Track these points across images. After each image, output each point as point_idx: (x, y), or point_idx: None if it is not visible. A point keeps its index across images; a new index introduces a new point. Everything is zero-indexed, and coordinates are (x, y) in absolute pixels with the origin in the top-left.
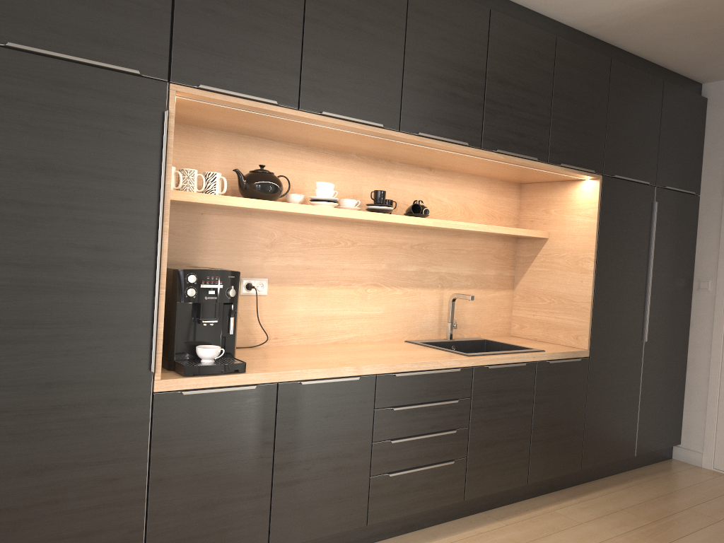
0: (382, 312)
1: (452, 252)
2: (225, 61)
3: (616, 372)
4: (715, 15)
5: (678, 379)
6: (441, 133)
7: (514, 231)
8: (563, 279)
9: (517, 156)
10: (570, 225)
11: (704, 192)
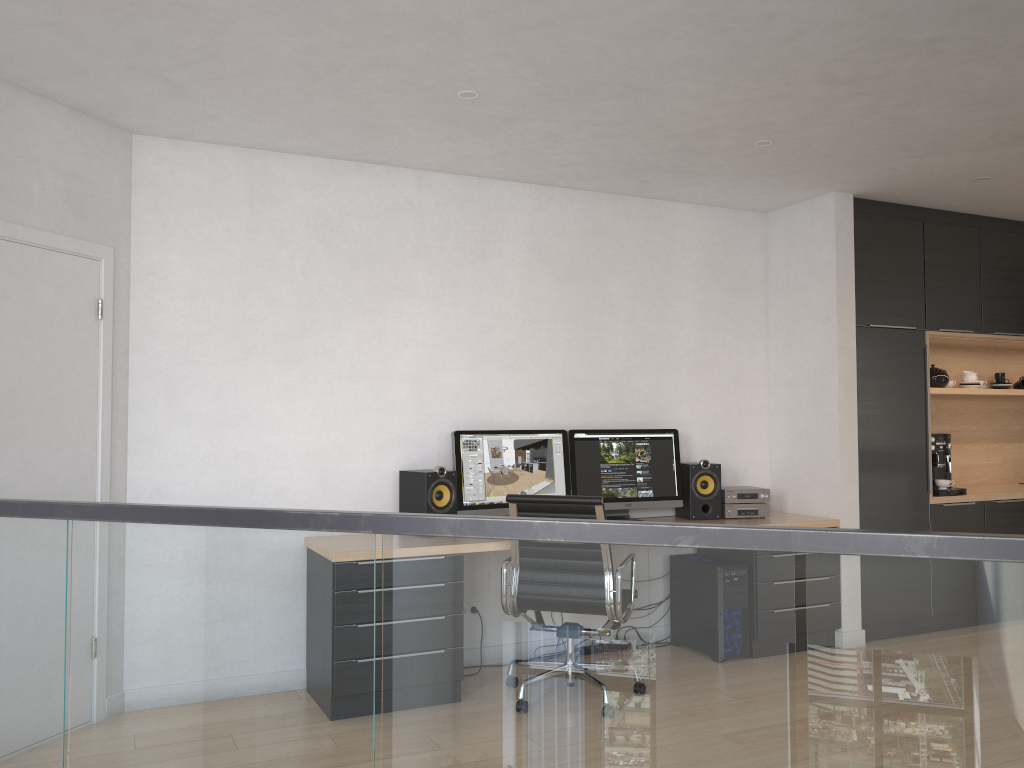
0: (1000, 462)
1: None
2: (947, 313)
3: None
4: None
5: None
6: None
7: None
8: None
9: None
10: None
11: None
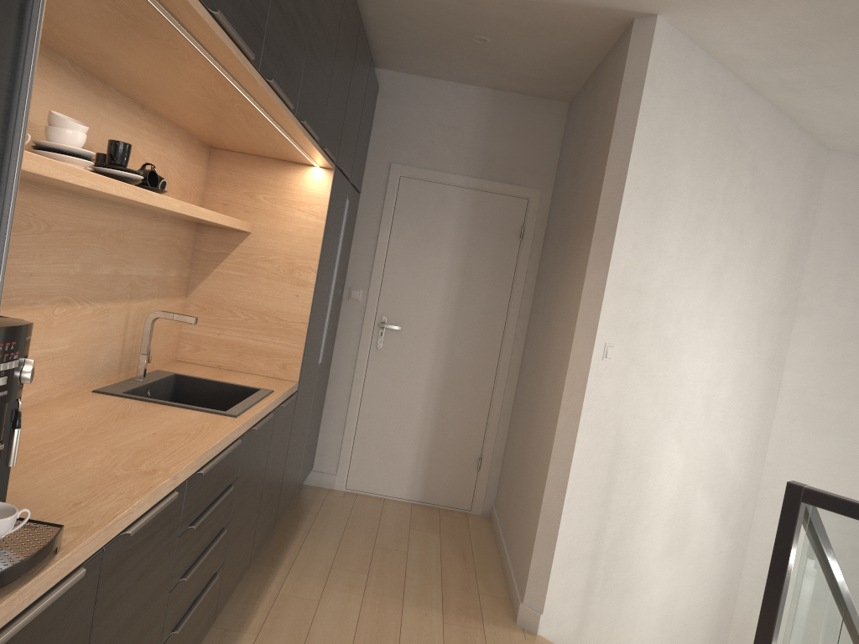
0: (67, 347)
1: (146, 243)
2: None
3: (305, 403)
4: (483, 19)
5: (323, 398)
6: (281, 84)
7: (233, 223)
8: (269, 290)
9: (308, 132)
10: (287, 221)
11: (365, 192)
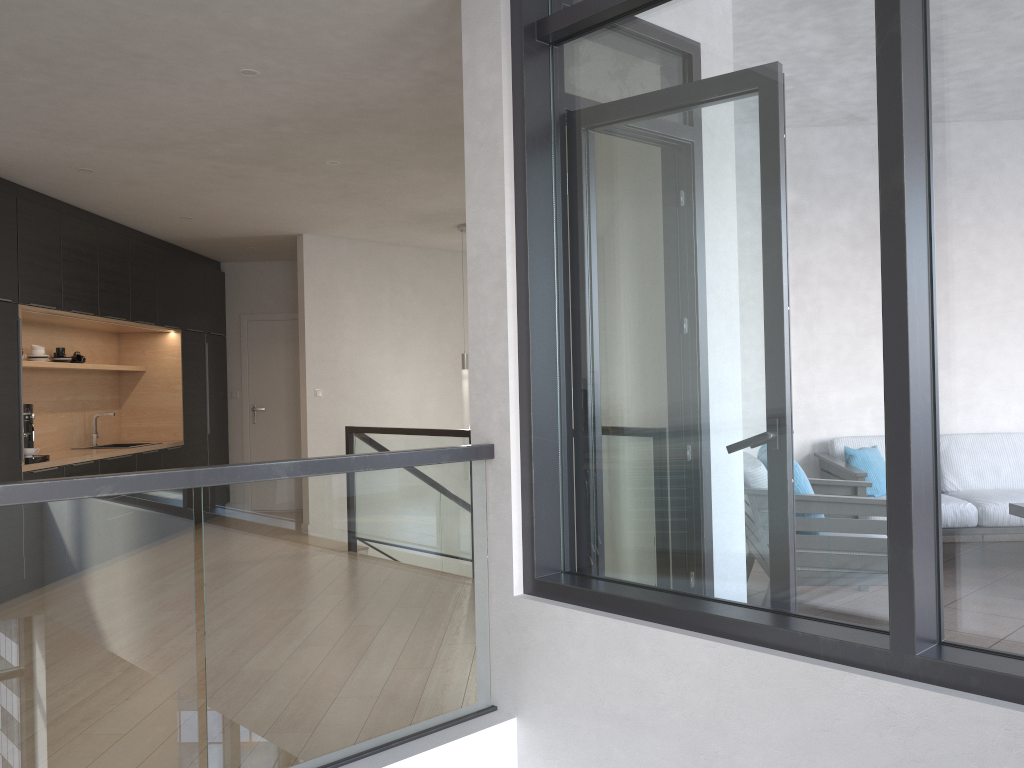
0: (56, 430)
1: (88, 385)
2: (36, 289)
3: (197, 454)
4: (240, 243)
5: (225, 458)
6: (115, 314)
7: (130, 368)
8: (160, 397)
9: (145, 323)
10: (162, 361)
11: (229, 334)
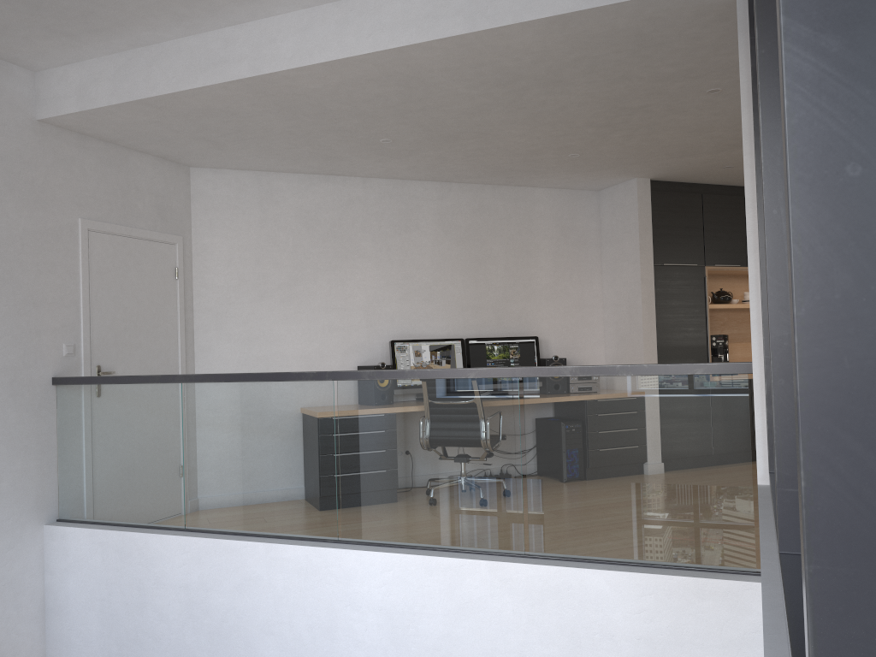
0: None
1: None
2: (721, 254)
3: None
4: None
5: None
6: None
7: None
8: None
9: None
10: None
11: None
